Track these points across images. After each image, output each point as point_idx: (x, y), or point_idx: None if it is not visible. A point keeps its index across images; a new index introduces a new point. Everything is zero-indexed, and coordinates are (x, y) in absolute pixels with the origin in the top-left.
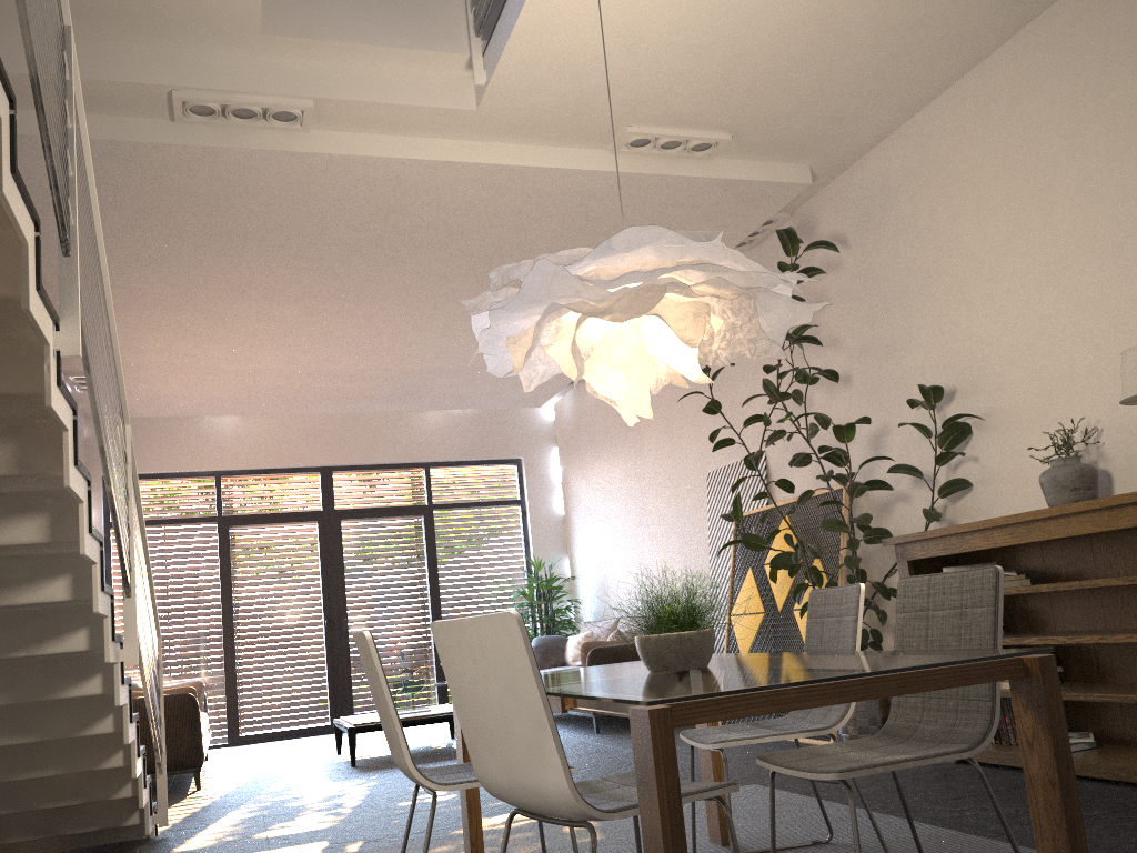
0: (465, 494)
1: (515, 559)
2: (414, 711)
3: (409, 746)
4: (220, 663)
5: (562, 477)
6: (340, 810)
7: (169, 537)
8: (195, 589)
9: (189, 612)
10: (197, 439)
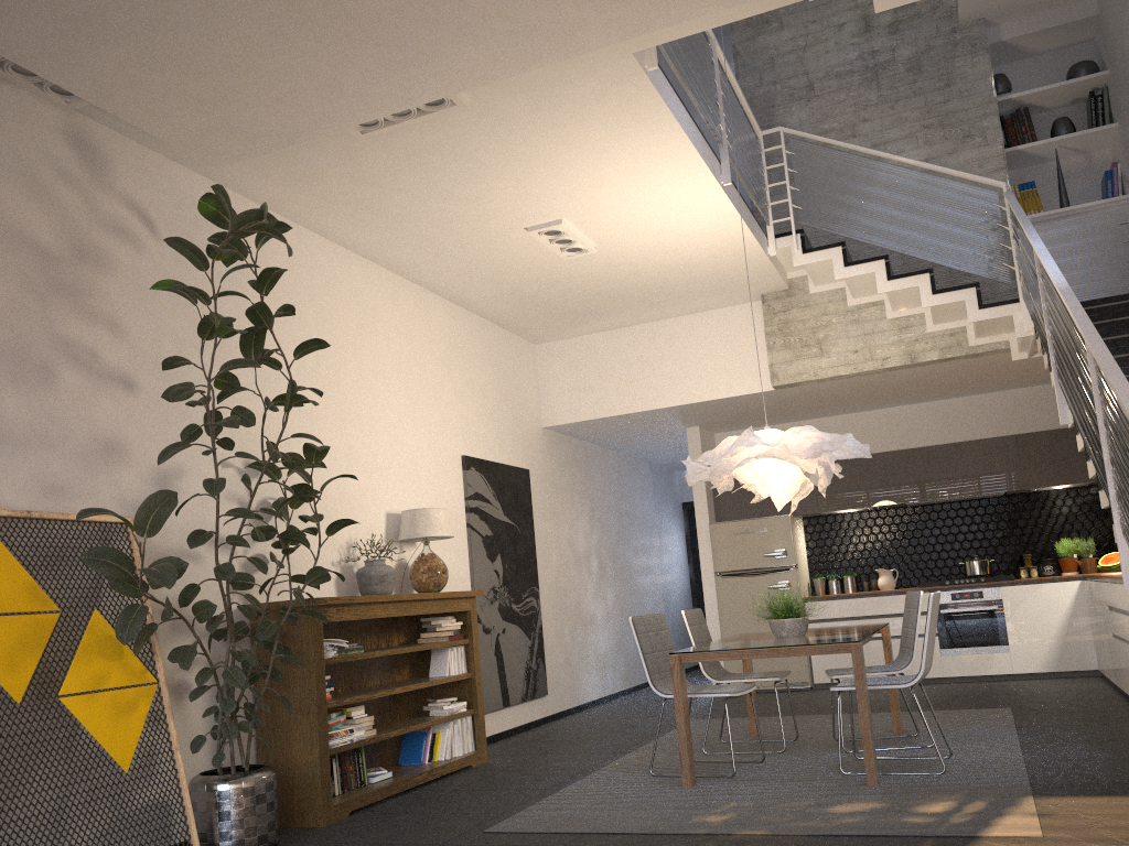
0: None
1: None
2: None
3: None
4: None
5: None
6: None
7: None
8: None
9: None
10: None
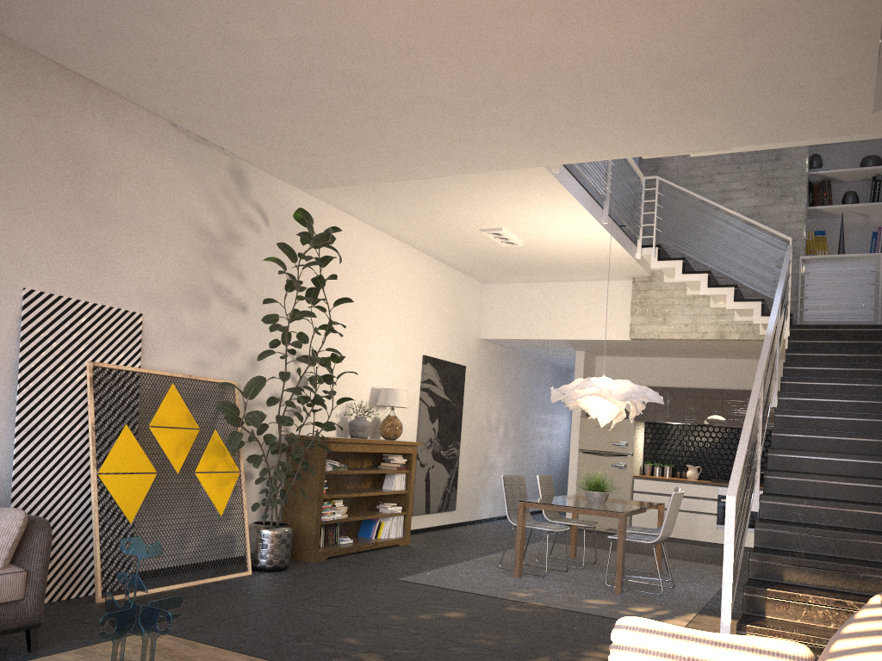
0: None
1: None
2: None
3: None
4: None
5: None
6: (564, 657)
7: None
8: None
9: None
10: None
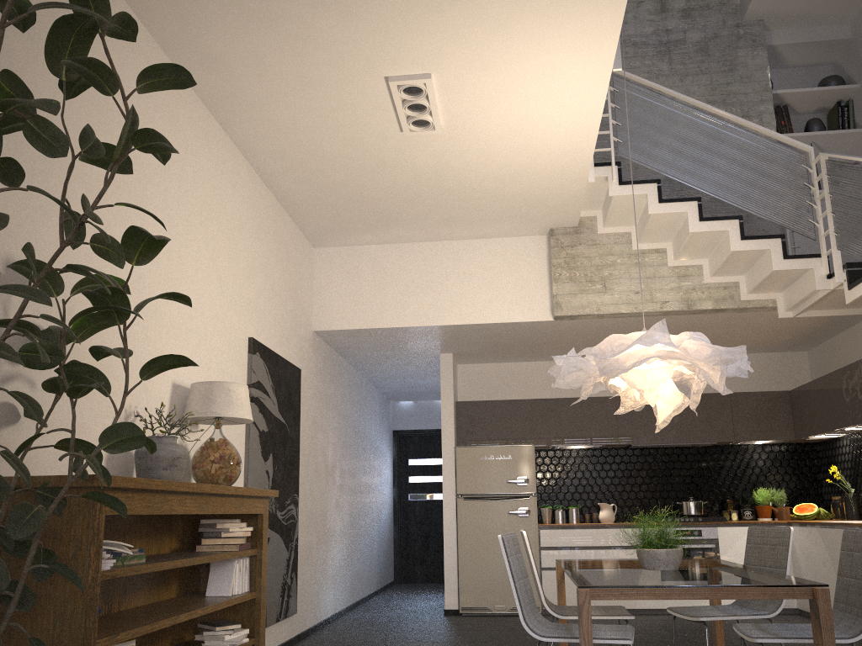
0: None
1: None
2: None
3: None
4: None
5: None
6: None
7: None
8: None
9: None
10: None
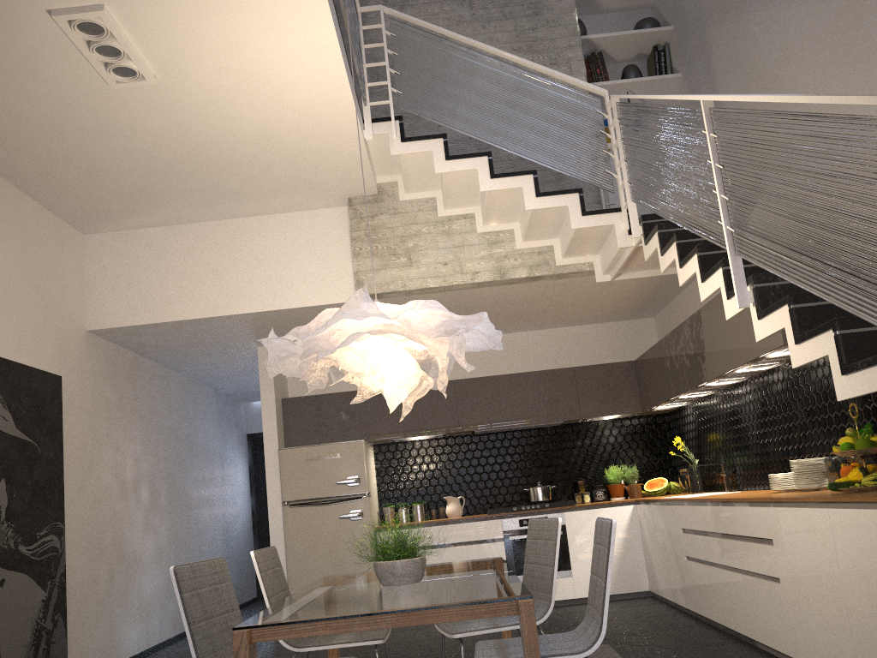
0: None
1: None
2: None
3: None
4: None
5: None
6: None
7: None
8: None
9: None
10: None
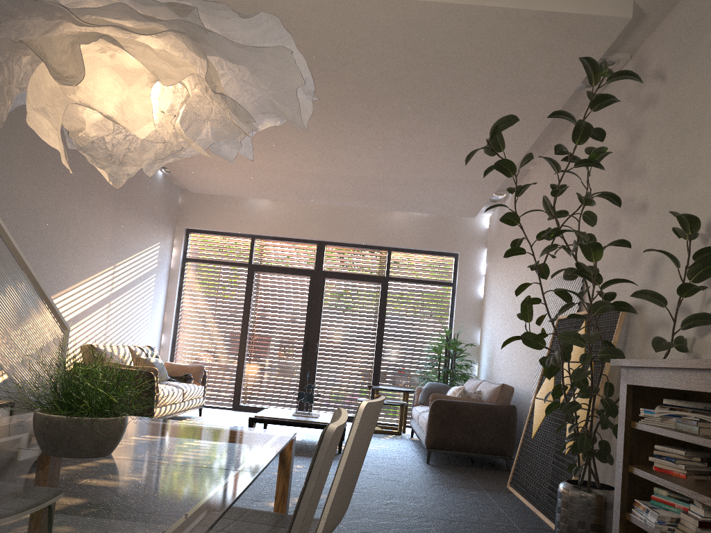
0: (414, 273)
1: (442, 324)
2: (306, 416)
3: (308, 438)
4: (236, 357)
5: (485, 270)
6: None
7: (219, 272)
8: (229, 307)
9: (223, 321)
10: (243, 212)
